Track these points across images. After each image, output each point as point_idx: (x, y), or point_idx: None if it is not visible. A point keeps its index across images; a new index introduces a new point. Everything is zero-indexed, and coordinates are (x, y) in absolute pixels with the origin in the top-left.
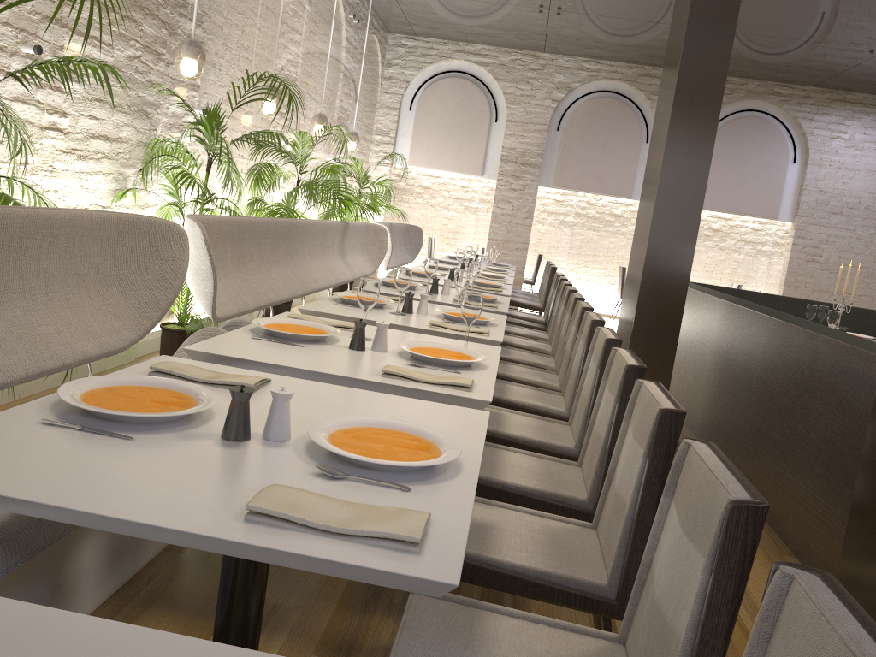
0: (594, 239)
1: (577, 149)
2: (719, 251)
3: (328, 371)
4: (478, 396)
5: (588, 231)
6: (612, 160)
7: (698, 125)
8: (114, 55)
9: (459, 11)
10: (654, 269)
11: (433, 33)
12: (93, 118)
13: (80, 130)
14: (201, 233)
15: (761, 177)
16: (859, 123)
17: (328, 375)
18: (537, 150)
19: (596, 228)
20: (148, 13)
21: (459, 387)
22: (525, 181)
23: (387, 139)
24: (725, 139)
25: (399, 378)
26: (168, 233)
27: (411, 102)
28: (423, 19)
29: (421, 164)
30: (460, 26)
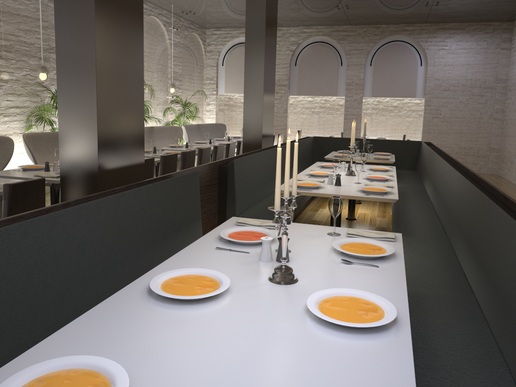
0: (330, 119)
1: (306, 74)
2: (398, 117)
3: (17, 176)
4: (56, 179)
5: (327, 115)
6: (324, 77)
7: (256, 68)
8: (14, 76)
9: (226, 16)
10: (247, 133)
11: (226, 26)
12: (8, 101)
13: (2, 106)
14: (23, 139)
15: (404, 76)
16: (453, 39)
17: (16, 177)
18: (285, 77)
19: (331, 113)
20: (30, 57)
21: (54, 177)
22: (281, 94)
23: (212, 81)
24: (381, 58)
25: (38, 176)
26: (5, 140)
27: (222, 61)
28: (214, 21)
29: (230, 92)
30: (234, 22)
